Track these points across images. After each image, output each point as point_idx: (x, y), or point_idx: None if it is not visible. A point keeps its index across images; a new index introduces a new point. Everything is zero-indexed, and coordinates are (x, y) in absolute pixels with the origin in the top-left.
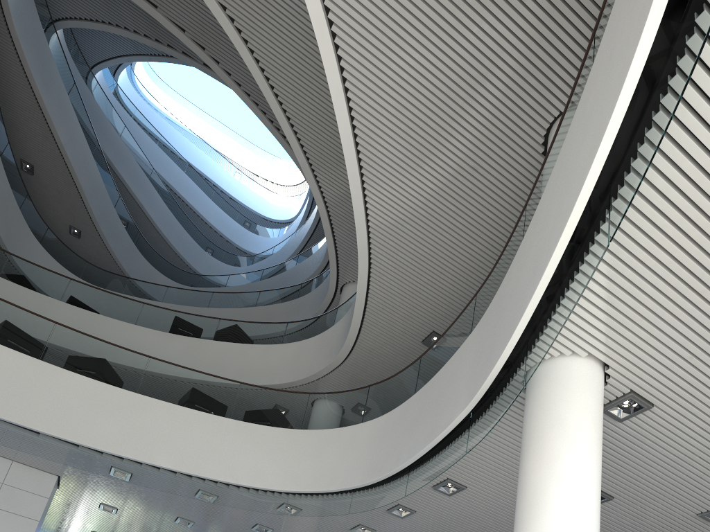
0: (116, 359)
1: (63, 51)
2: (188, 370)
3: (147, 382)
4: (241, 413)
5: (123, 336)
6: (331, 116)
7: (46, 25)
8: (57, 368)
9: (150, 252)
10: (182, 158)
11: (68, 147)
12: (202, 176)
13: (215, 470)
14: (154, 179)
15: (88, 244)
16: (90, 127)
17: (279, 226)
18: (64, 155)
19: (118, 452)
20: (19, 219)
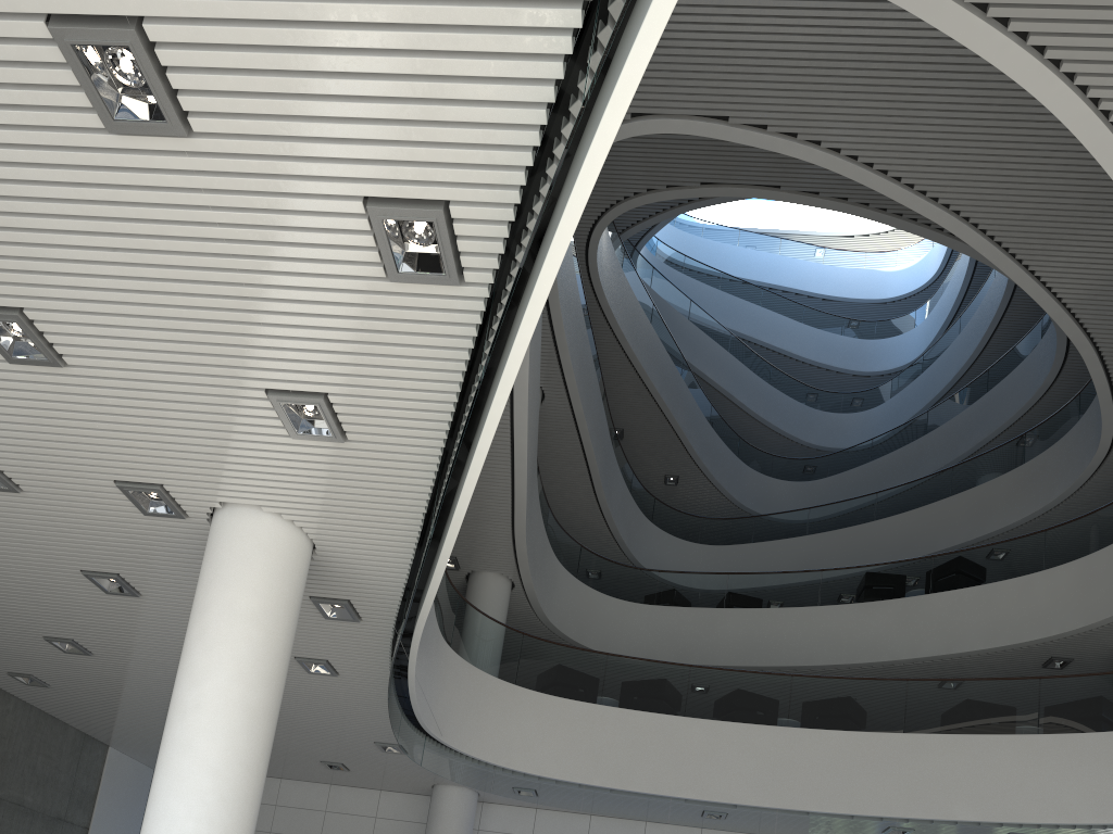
0: (868, 696)
1: (639, 277)
2: (960, 682)
3: (912, 713)
4: (1052, 721)
5: (809, 626)
6: (1107, 240)
7: (622, 262)
8: (810, 730)
9: (755, 455)
10: (753, 286)
11: (662, 391)
12: (778, 291)
13: (1037, 810)
14: (735, 347)
15: (687, 487)
16: (673, 344)
17: (907, 301)
18: (659, 402)
19: (905, 815)
20: (633, 510)
